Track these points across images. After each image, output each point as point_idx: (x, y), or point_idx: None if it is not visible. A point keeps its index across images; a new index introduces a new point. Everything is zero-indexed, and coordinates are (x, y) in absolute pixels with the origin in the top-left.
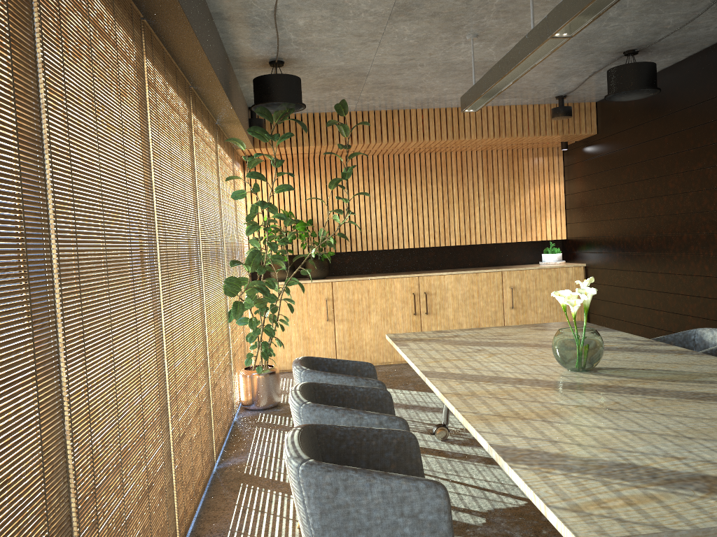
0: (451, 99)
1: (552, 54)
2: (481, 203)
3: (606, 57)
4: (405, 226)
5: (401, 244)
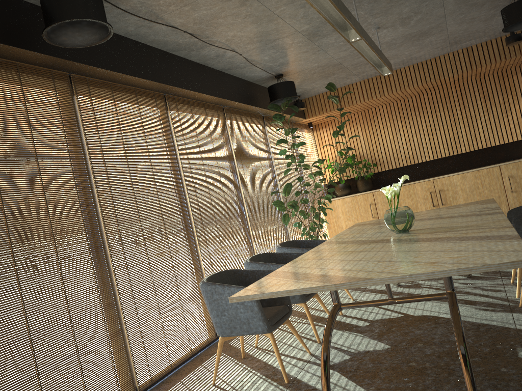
0: (422, 55)
1: (452, 15)
2: (481, 117)
3: (502, 1)
4: (424, 146)
5: (423, 158)
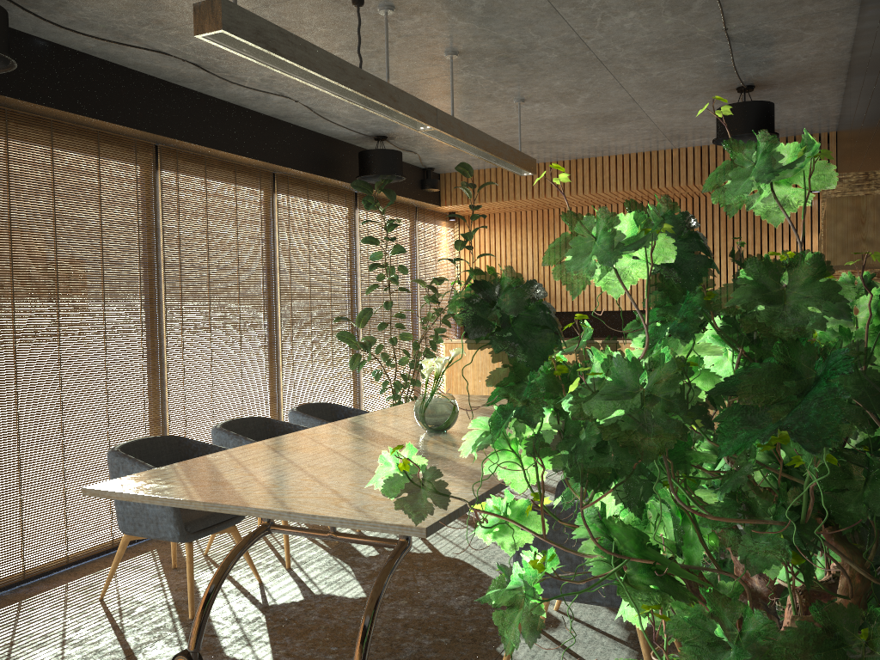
0: (625, 145)
1: (647, 101)
2: (716, 259)
3: (727, 95)
4: None
5: (616, 305)
